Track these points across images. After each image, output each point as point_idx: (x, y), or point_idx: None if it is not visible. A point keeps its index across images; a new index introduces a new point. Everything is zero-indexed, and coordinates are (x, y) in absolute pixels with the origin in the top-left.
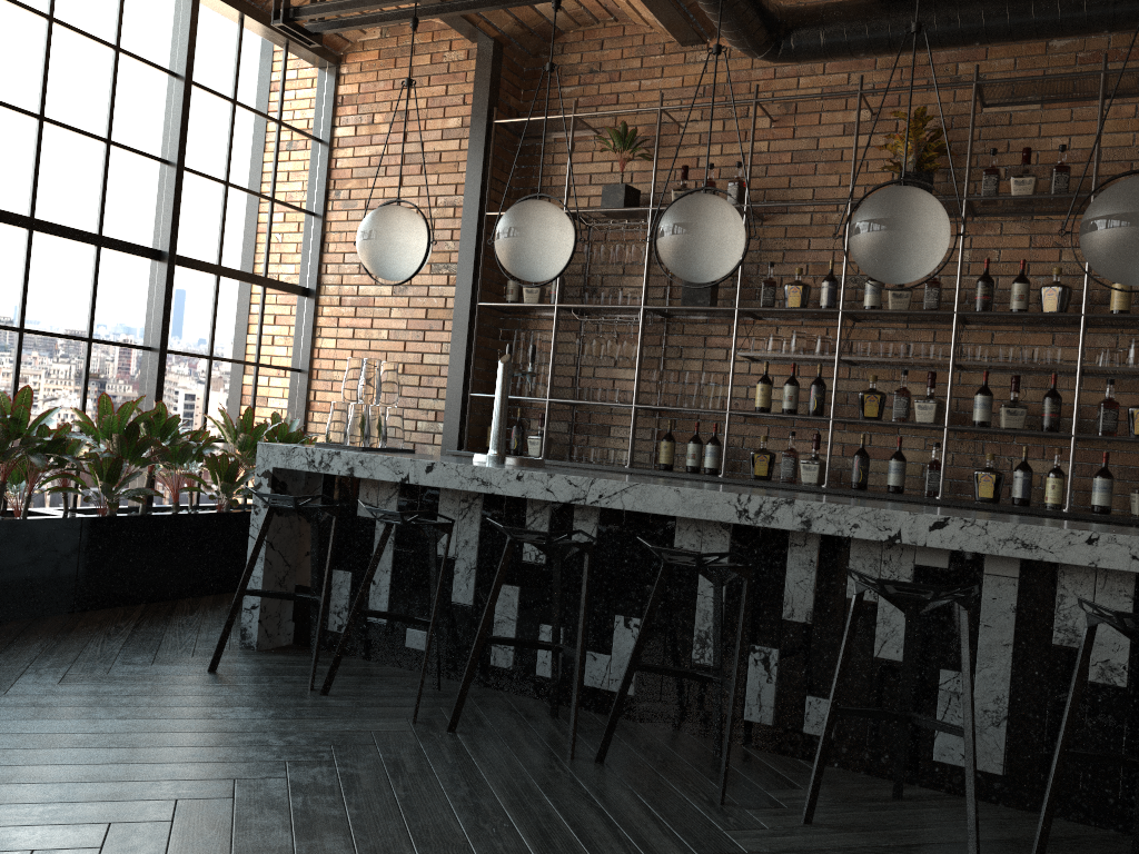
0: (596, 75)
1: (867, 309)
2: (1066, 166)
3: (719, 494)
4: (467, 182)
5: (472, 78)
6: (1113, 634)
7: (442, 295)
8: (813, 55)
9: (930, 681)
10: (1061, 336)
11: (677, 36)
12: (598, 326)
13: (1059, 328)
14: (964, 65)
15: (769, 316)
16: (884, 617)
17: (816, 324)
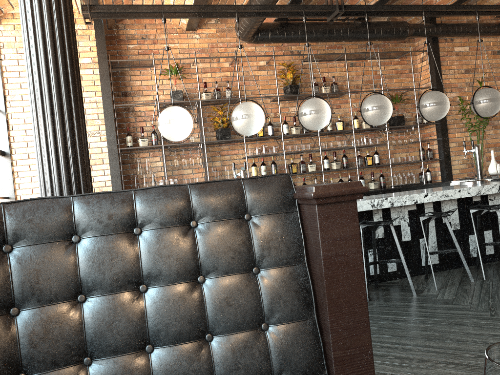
0: (146, 40)
1: (291, 134)
2: (336, 83)
3: (364, 201)
4: (103, 90)
5: (93, 38)
6: (455, 215)
7: (98, 146)
8: (264, 41)
9: (418, 243)
10: (337, 137)
11: (189, 27)
12: (169, 152)
13: (336, 135)
14: (293, 47)
15: (245, 140)
16: (403, 228)
17: (262, 141)
